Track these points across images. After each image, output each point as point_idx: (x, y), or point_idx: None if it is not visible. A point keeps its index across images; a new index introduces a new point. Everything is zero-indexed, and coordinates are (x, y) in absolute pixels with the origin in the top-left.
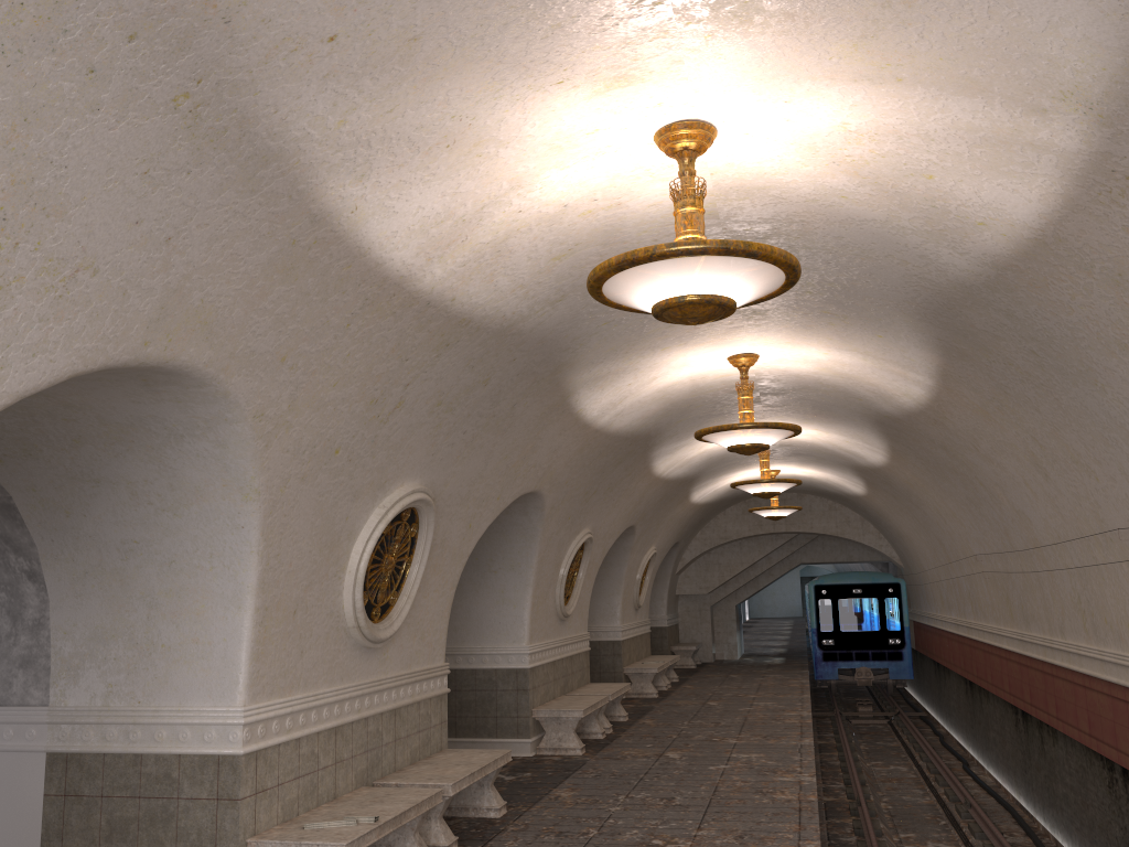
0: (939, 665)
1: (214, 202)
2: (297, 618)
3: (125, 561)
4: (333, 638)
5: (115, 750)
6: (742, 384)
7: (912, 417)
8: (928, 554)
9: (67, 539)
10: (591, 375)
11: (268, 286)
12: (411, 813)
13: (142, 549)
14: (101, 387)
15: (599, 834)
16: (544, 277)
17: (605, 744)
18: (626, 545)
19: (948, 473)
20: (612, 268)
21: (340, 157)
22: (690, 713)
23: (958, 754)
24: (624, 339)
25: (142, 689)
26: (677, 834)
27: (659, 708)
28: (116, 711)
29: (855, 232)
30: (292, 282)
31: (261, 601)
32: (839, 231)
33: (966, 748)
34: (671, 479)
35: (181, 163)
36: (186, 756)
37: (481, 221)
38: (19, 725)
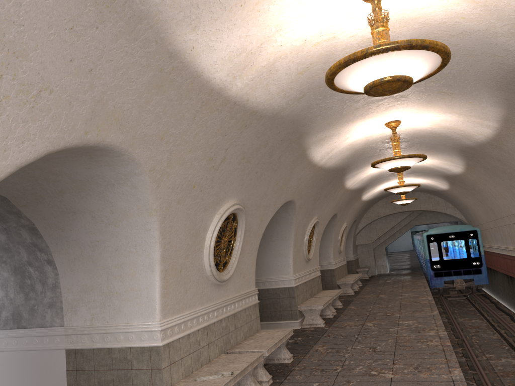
0: (491, 269)
1: (114, 46)
2: (182, 273)
3: (93, 252)
4: (201, 281)
5: (98, 347)
6: (393, 136)
7: (482, 146)
8: (483, 215)
9: (64, 243)
10: (317, 138)
11: (149, 96)
12: (249, 367)
13: (101, 245)
14: (68, 161)
15: (342, 369)
16: (293, 84)
17: (334, 320)
18: (333, 223)
19: (500, 173)
20: (341, 65)
21: (182, 15)
22: (372, 301)
23: (507, 312)
24: (333, 117)
25: (108, 315)
26: (383, 367)
27: (356, 300)
28: (97, 327)
29: (465, 40)
30: (162, 94)
31: (163, 267)
32: (456, 40)
33: (509, 309)
34: (353, 189)
35: (91, 22)
36: (133, 348)
37: (260, 52)
38: (51, 336)
